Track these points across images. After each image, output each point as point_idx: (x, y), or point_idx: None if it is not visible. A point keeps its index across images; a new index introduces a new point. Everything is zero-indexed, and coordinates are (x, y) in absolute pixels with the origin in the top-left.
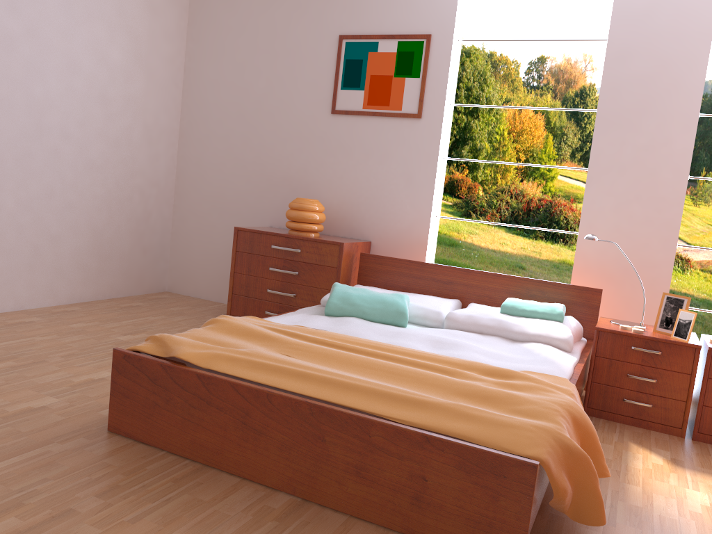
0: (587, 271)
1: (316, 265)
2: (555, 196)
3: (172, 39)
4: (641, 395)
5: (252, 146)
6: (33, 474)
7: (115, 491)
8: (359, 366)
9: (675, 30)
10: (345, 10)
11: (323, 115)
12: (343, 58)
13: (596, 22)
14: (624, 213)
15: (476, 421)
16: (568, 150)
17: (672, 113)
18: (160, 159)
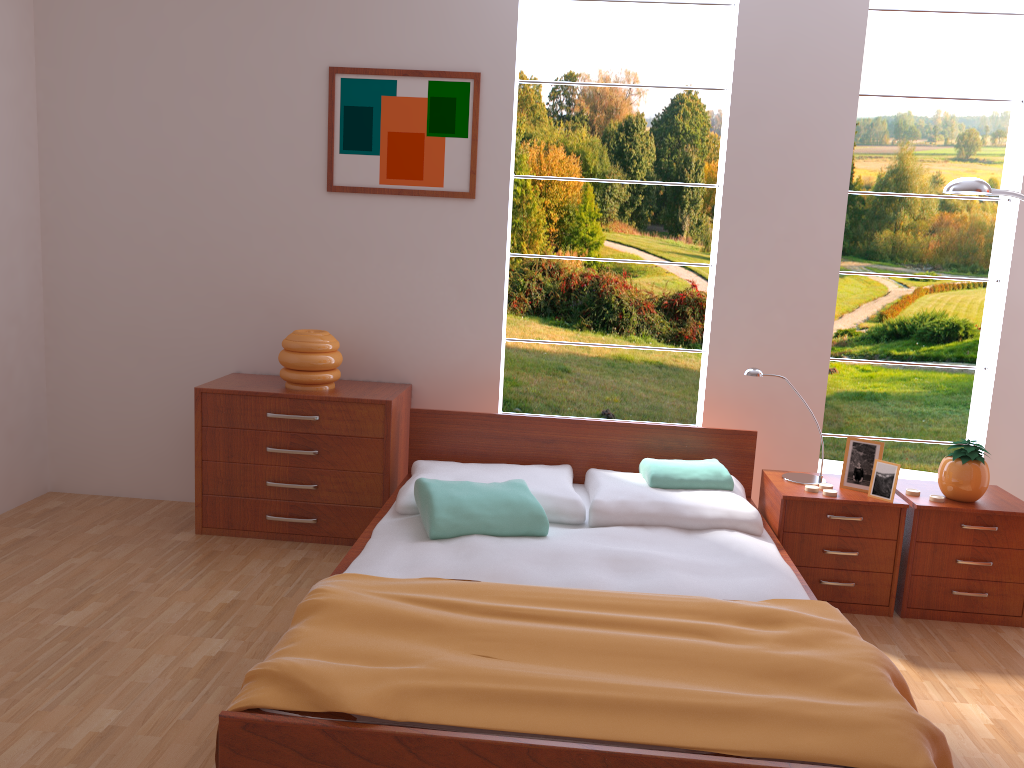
0: (723, 402)
1: (347, 438)
2: (602, 269)
3: (13, 64)
4: (840, 573)
5: (190, 244)
6: None
7: None
8: (597, 652)
9: (815, 83)
10: (336, 27)
11: (313, 193)
12: (338, 103)
13: (639, 27)
14: (765, 323)
15: (825, 726)
16: (615, 205)
17: (816, 192)
18: (17, 274)
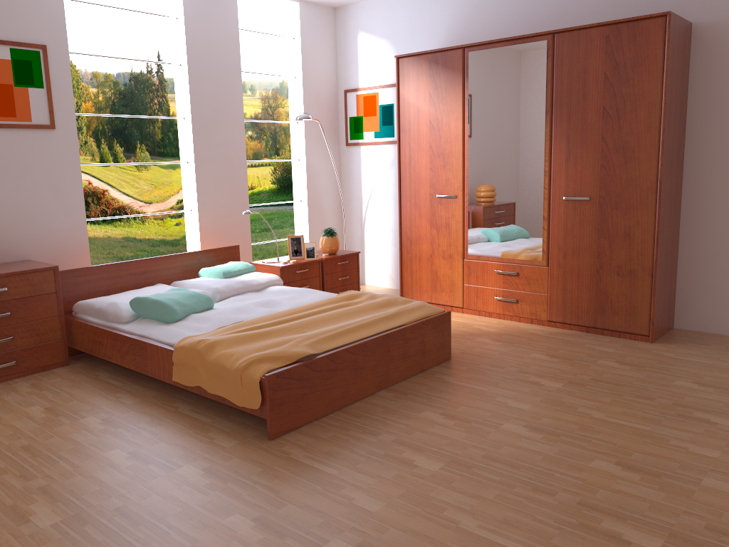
0: (208, 236)
1: (30, 298)
2: None
3: None
4: None
5: None
6: (344, 456)
7: (371, 431)
8: (332, 319)
9: (223, 64)
10: None
11: None
12: None
13: None
14: (220, 190)
15: (415, 309)
16: None
17: (232, 121)
18: None
